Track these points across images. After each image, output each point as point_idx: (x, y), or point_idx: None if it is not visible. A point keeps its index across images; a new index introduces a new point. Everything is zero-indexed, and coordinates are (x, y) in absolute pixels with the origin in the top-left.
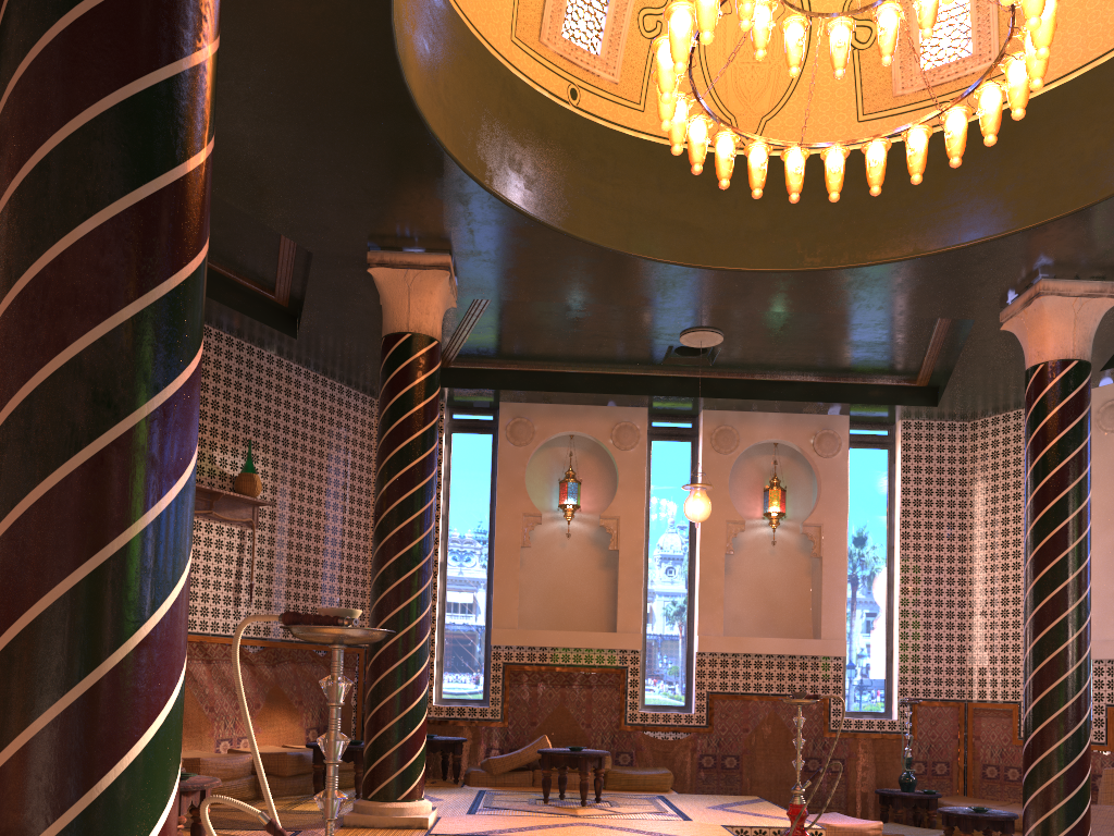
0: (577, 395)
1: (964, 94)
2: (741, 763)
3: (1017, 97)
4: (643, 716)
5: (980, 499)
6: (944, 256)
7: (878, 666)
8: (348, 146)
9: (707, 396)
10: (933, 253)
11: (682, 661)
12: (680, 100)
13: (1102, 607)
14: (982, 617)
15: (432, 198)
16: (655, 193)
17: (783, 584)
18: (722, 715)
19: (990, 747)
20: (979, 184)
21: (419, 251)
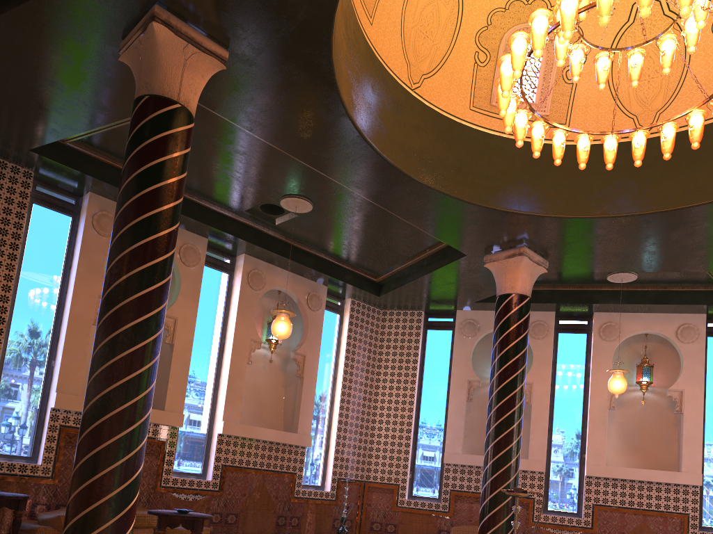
0: None
1: (632, 130)
2: (238, 519)
3: (671, 147)
4: (174, 481)
5: (385, 358)
6: (507, 214)
7: (320, 455)
8: None
9: (259, 246)
10: (504, 210)
11: (204, 439)
12: (546, 41)
13: (454, 434)
14: (379, 430)
15: None
16: (370, 89)
17: (268, 390)
18: (230, 483)
19: (377, 511)
20: (532, 180)
21: (201, 33)
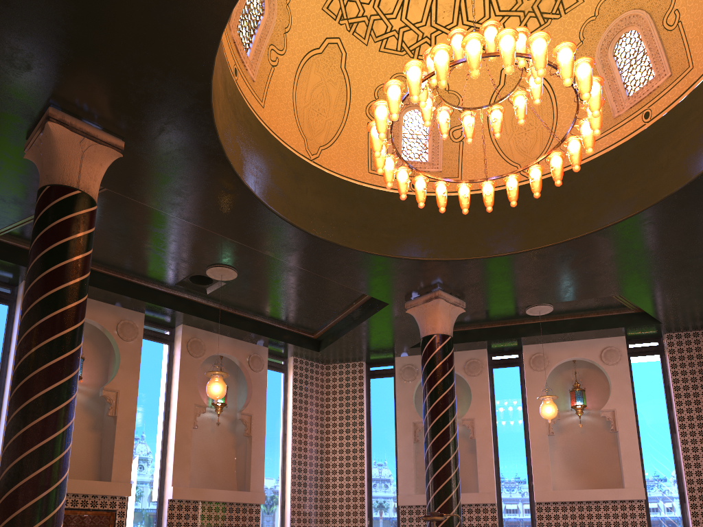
0: (99, 291)
1: (503, 175)
2: None
3: (538, 186)
4: None
5: (332, 410)
6: (414, 262)
7: (277, 511)
8: (138, 7)
9: (195, 315)
10: (411, 258)
11: (155, 506)
12: (402, 106)
13: (406, 476)
14: (334, 481)
15: (160, 89)
16: (268, 163)
17: (219, 453)
18: None
19: None
20: (434, 229)
21: (97, 127)
